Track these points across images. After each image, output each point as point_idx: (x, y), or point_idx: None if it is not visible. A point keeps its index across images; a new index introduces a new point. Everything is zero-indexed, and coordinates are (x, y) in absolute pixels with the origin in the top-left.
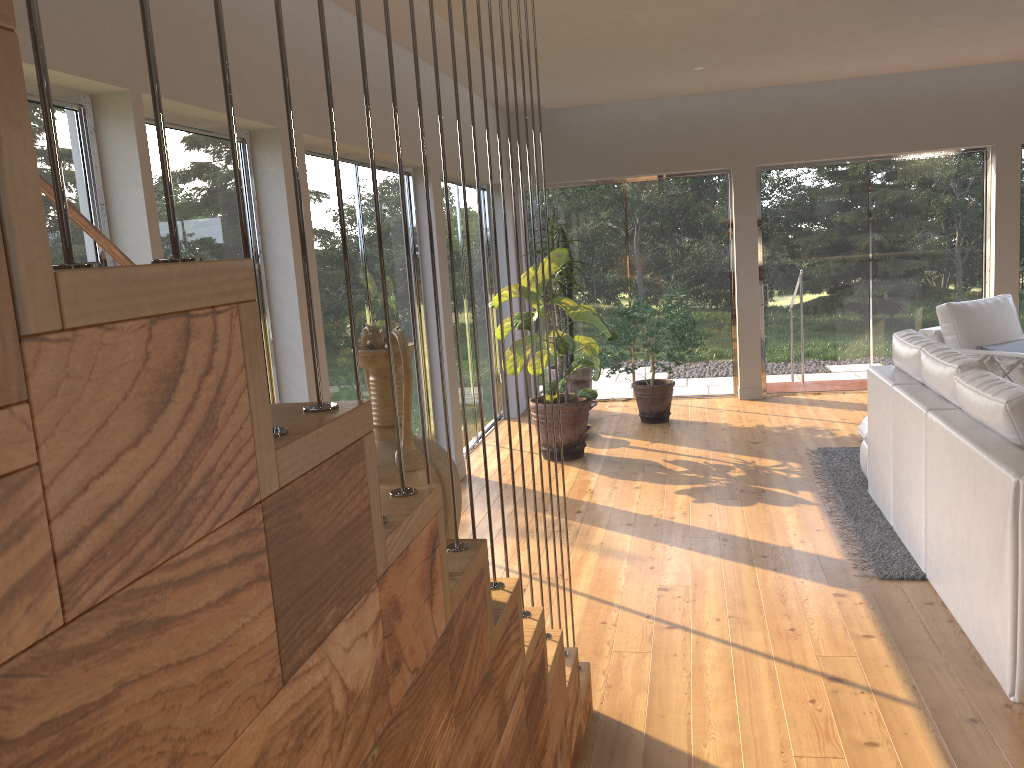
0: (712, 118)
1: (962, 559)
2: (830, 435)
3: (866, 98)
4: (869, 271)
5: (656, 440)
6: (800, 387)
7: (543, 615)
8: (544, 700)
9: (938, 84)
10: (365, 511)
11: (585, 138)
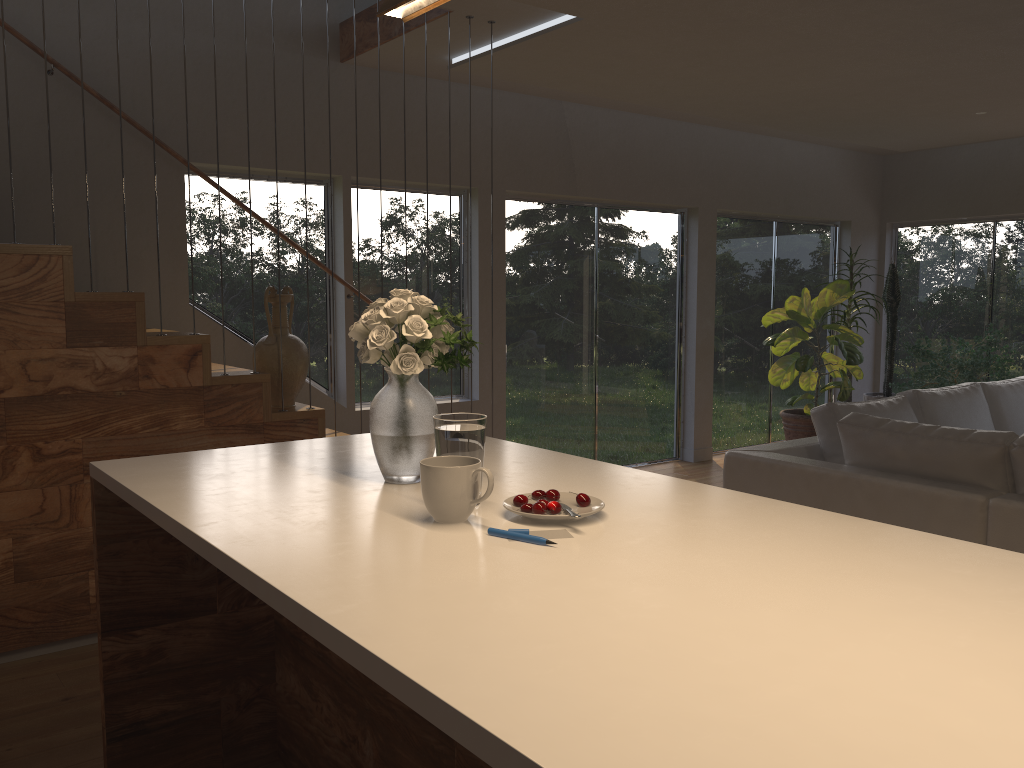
0: None
1: None
2: None
3: None
4: None
5: None
6: None
7: None
8: None
9: None
10: (131, 323)
11: (954, 177)
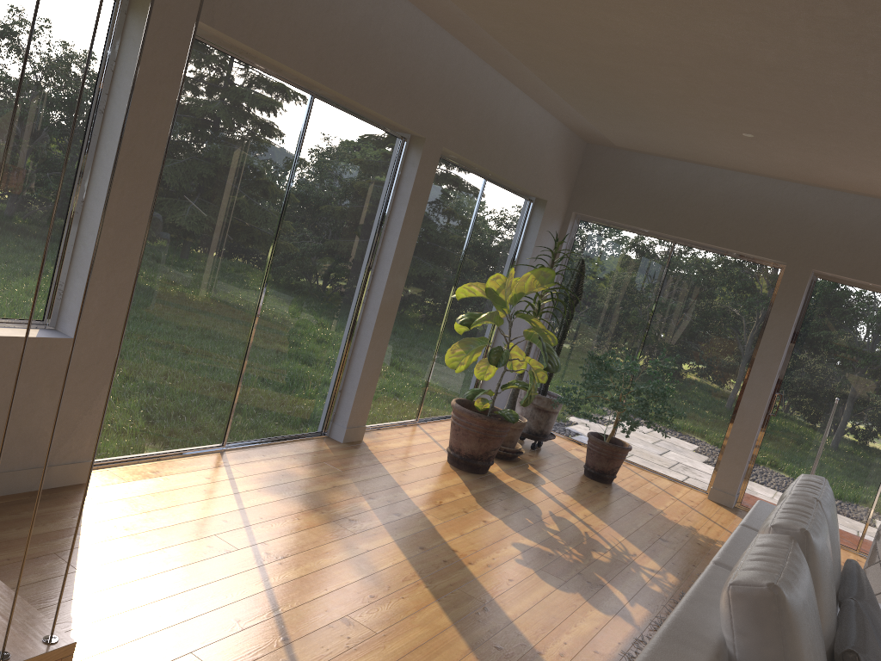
0: (784, 207)
1: None
2: None
3: None
4: None
5: (571, 493)
6: None
7: None
8: None
9: None
10: None
11: (650, 187)
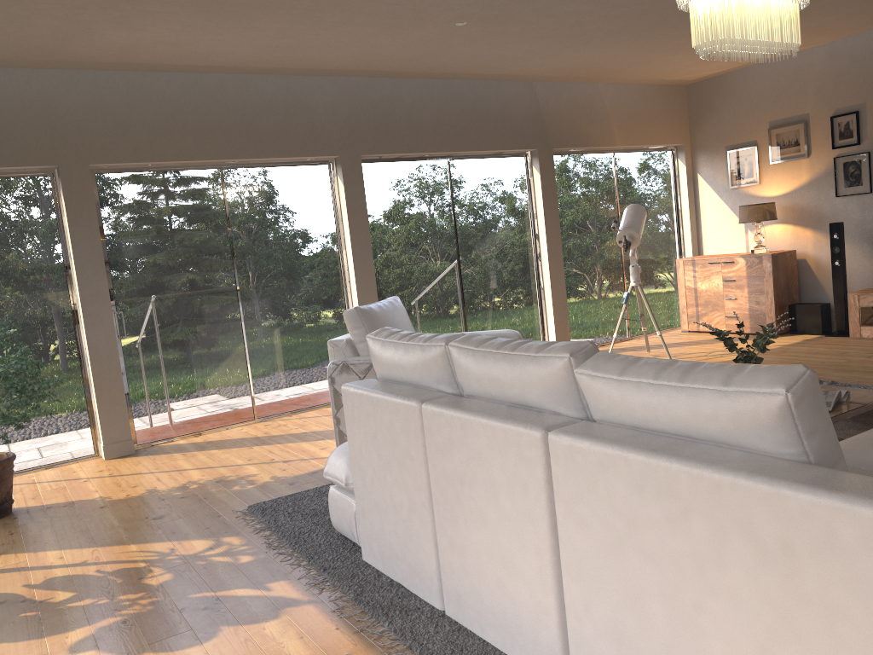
0: (22, 101)
1: None
2: (250, 484)
3: (211, 96)
4: (237, 288)
5: (1, 550)
6: (178, 430)
7: None
8: None
9: (281, 90)
10: None
11: None
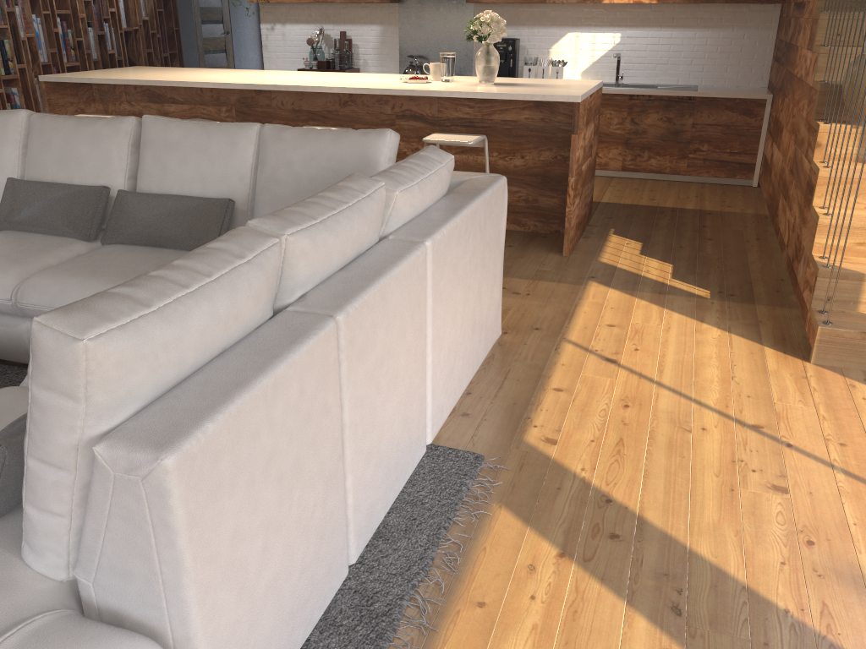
0: None
1: (473, 316)
2: None
3: None
4: None
5: None
6: None
7: (817, 172)
8: (808, 206)
9: None
10: (814, 35)
11: None
